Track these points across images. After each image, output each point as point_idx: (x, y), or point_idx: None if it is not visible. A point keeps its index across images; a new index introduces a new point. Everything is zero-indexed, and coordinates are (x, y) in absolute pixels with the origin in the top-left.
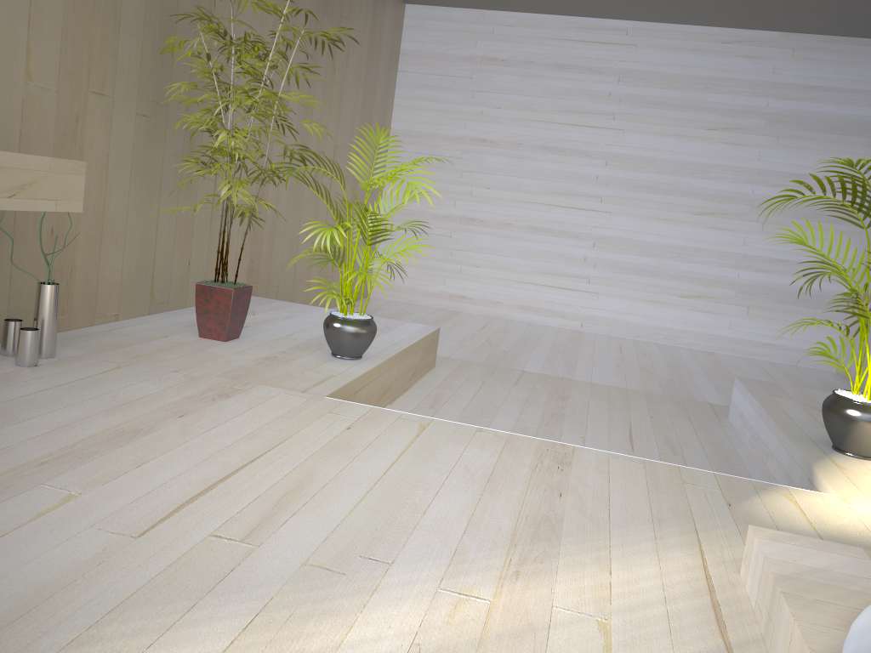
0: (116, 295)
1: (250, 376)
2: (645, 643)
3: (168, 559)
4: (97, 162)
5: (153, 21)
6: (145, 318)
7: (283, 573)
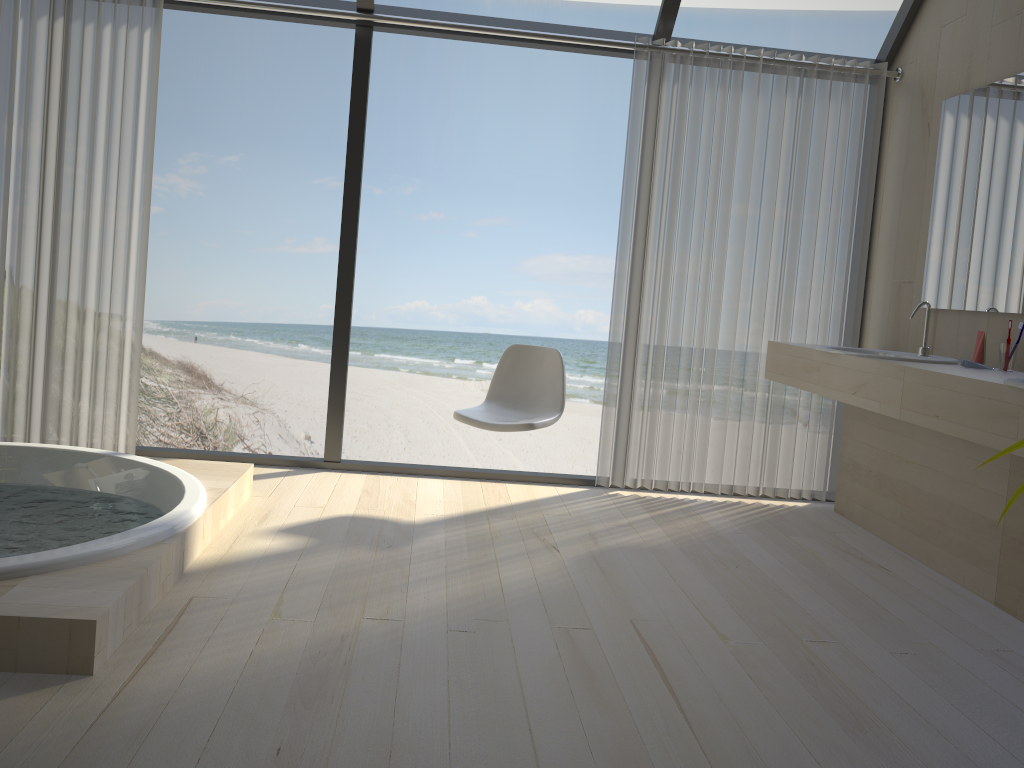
0: None
1: None
2: (248, 609)
3: (590, 611)
4: None
5: None
6: None
7: (514, 613)
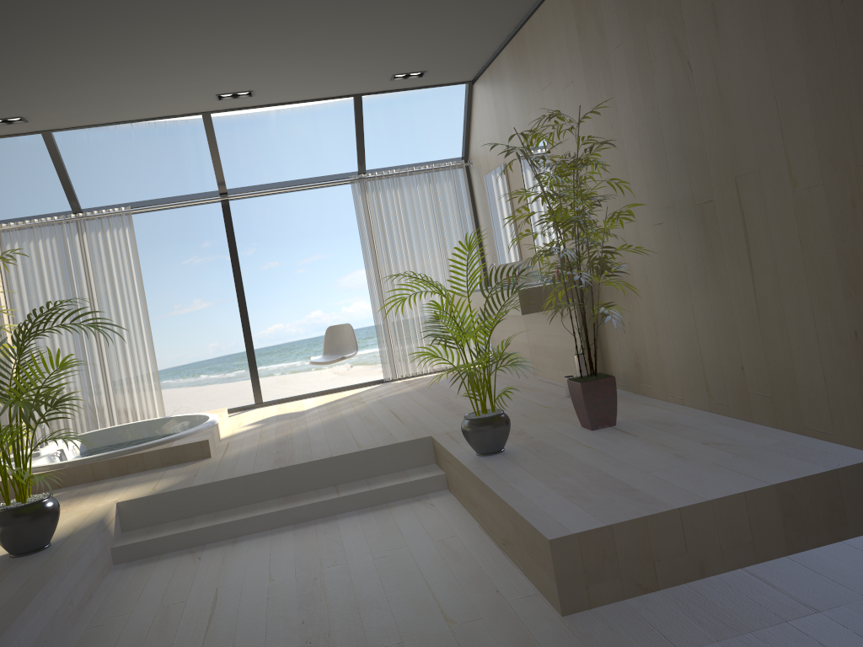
0: (677, 381)
1: None
2: (250, 439)
3: (375, 411)
4: (640, 272)
5: (645, 142)
6: (693, 411)
7: (346, 418)
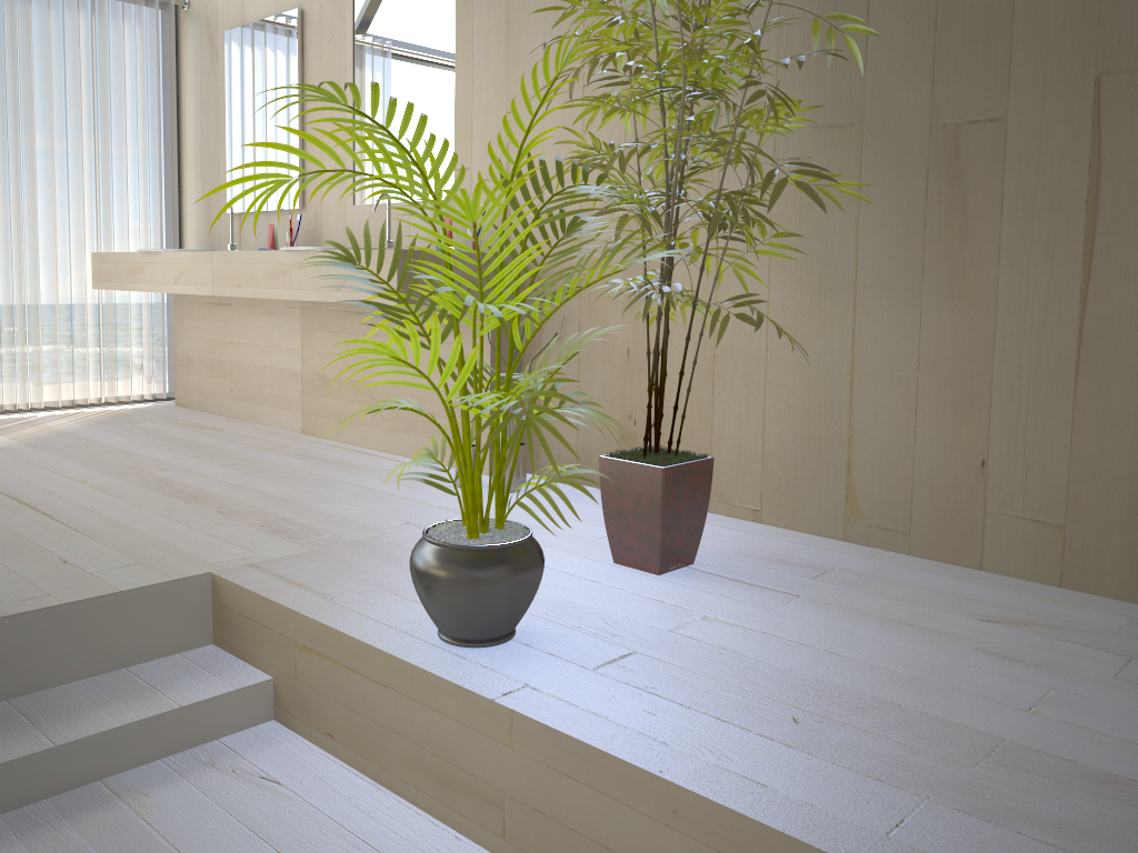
0: (752, 475)
1: (363, 551)
2: None
3: None
4: None
5: None
6: (804, 537)
7: None
